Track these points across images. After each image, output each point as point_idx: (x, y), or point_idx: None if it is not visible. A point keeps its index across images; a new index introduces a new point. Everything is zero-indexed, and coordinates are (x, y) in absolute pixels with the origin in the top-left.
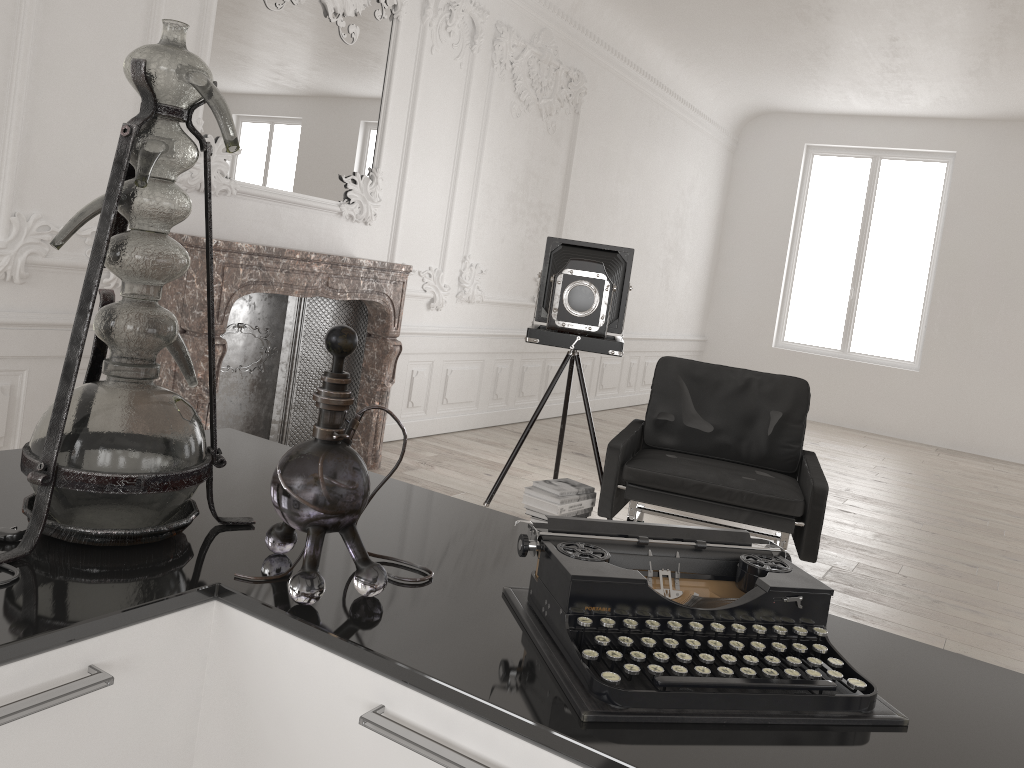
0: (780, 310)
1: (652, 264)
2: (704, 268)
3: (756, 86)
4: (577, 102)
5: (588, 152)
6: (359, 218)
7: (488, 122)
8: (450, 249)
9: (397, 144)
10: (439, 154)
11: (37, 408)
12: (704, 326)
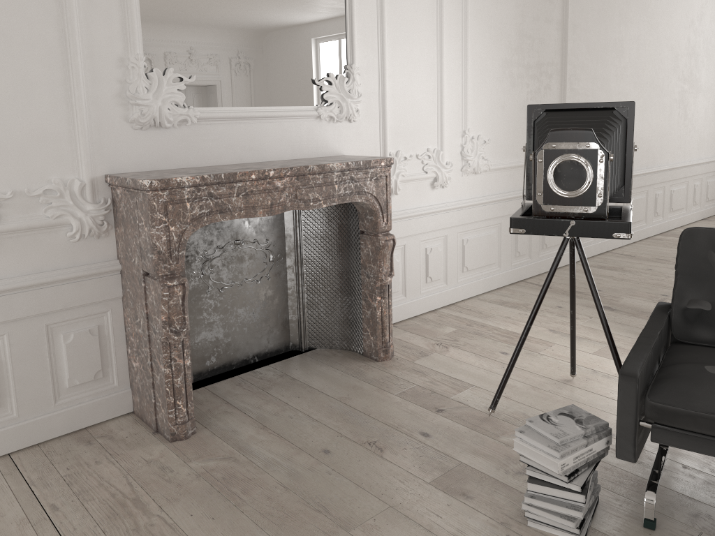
0: None
1: (667, 98)
2: None
3: None
4: None
5: (584, 2)
6: (340, 117)
7: None
8: (447, 127)
9: (370, 36)
10: (419, 37)
11: (27, 366)
12: None
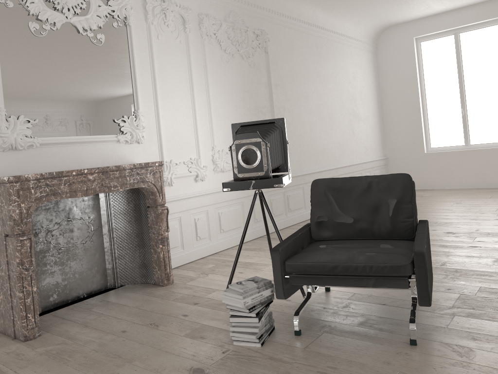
0: (424, 131)
1: (340, 124)
2: (375, 119)
3: (375, 13)
4: (265, 46)
5: (280, 72)
6: (132, 141)
7: (207, 69)
8: (202, 145)
9: (148, 94)
10: (179, 94)
11: None
12: (384, 150)
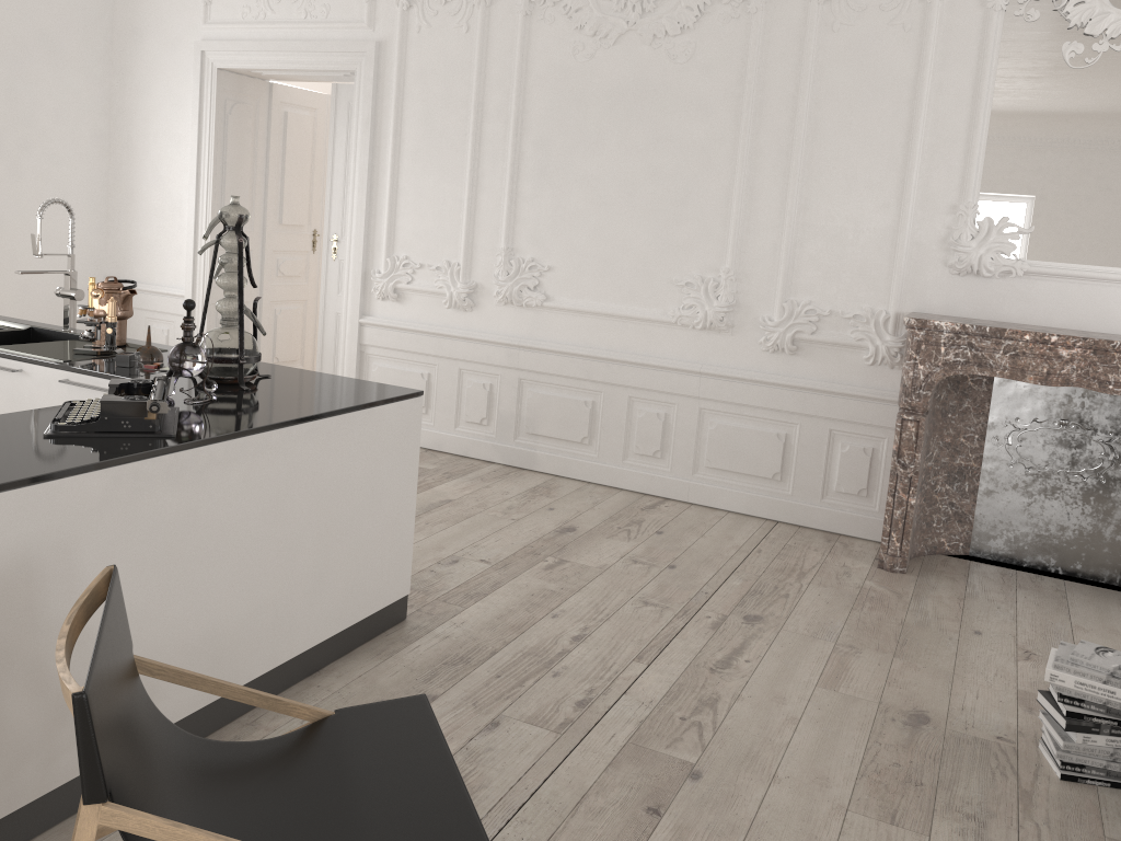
0: None
1: None
2: None
3: None
4: None
5: None
6: None
7: None
8: None
9: None
10: None
11: (807, 457)
12: None
